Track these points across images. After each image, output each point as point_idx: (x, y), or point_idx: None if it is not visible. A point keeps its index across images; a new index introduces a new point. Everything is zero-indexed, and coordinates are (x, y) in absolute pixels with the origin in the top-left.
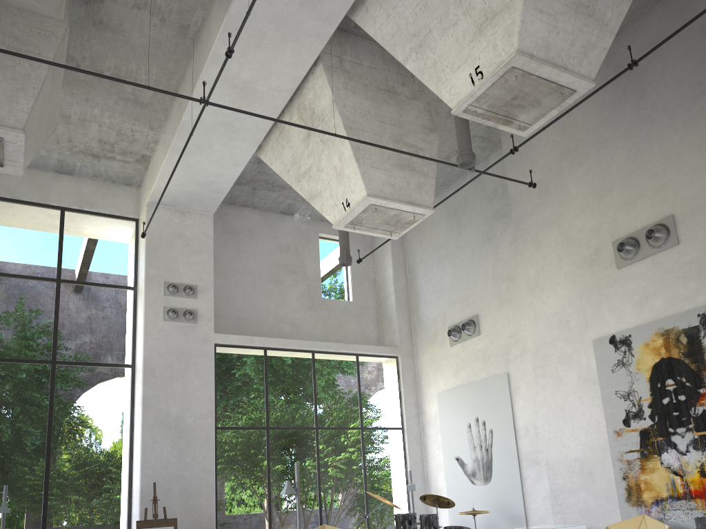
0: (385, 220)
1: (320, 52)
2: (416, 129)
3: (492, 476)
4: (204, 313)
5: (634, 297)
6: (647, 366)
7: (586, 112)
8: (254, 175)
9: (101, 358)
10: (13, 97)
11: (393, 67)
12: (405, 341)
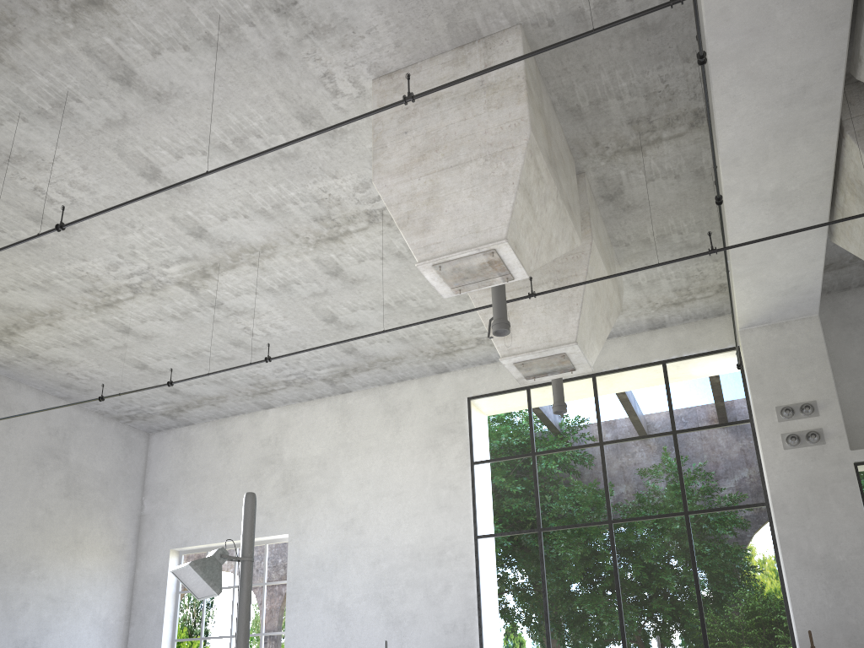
0: None
1: (838, 125)
2: None
3: None
4: (831, 430)
5: None
6: None
7: None
8: None
9: None
10: (564, 319)
11: None
12: None
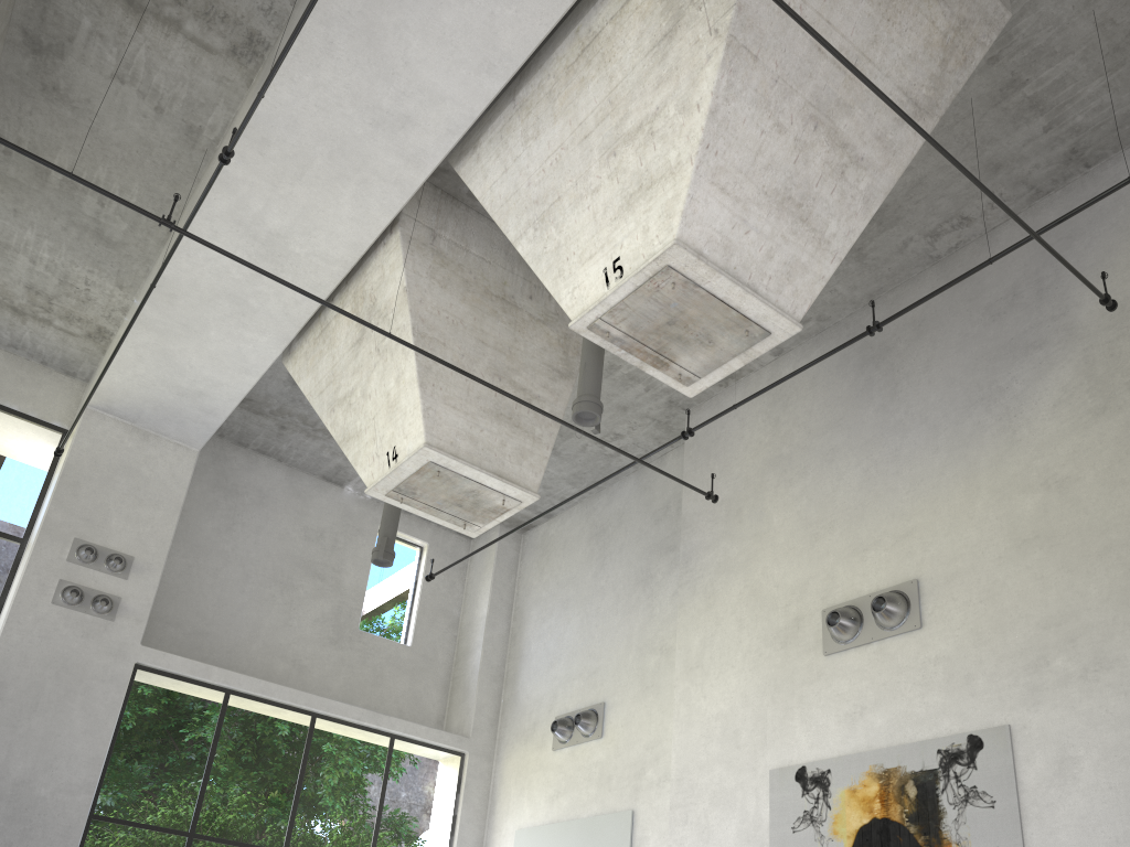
0: (454, 496)
1: (400, 210)
2: (537, 366)
3: None
4: (132, 607)
5: (844, 707)
6: (849, 829)
7: (812, 405)
8: (285, 404)
9: None
10: None
11: (520, 269)
12: (482, 730)
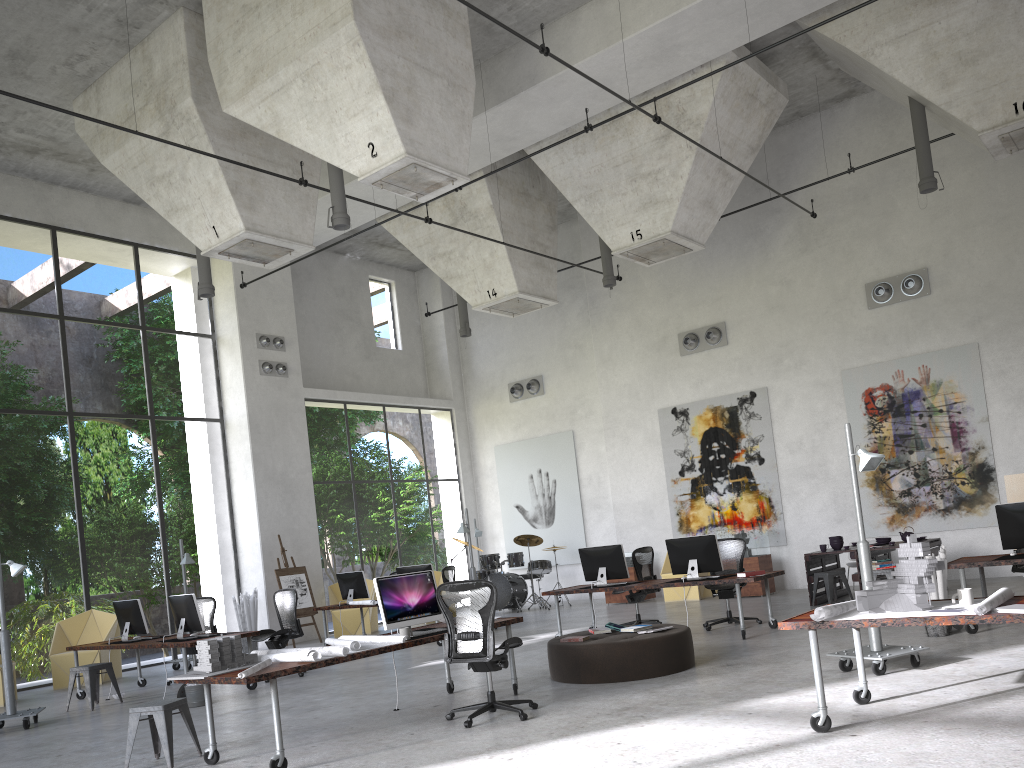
0: (517, 306)
1: (487, 165)
2: (543, 228)
3: (555, 520)
4: (293, 367)
5: (692, 380)
6: (699, 432)
7: None
8: None
9: None
10: (303, 216)
11: (526, 170)
12: (457, 394)
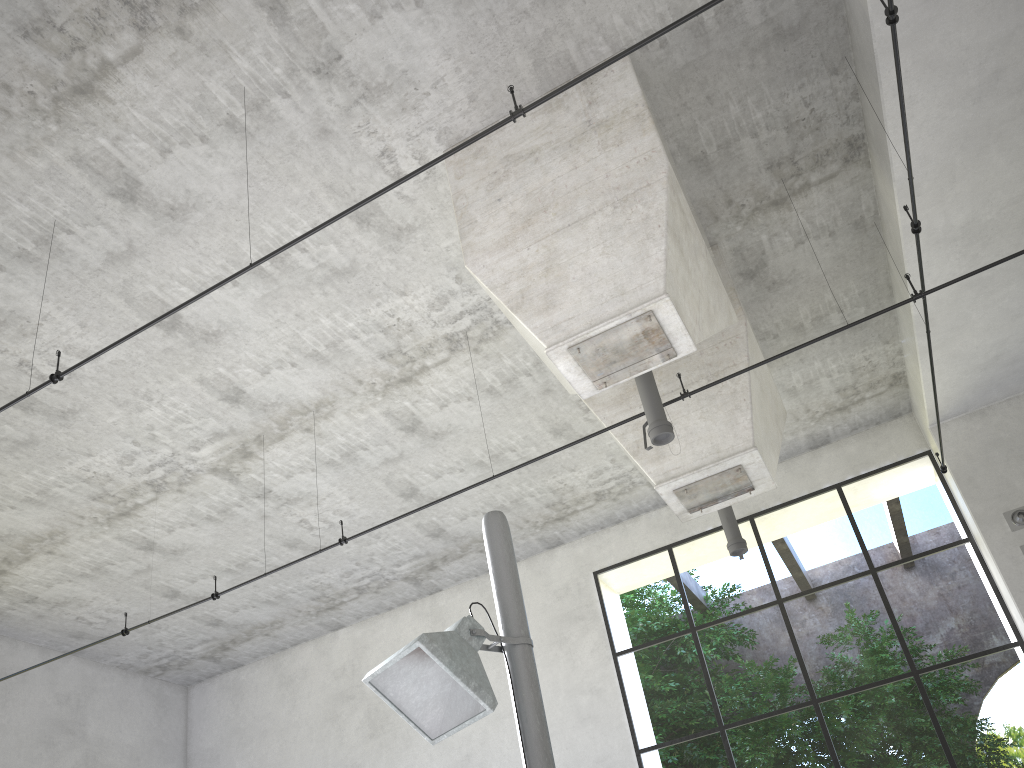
0: None
1: None
2: None
3: None
4: None
5: None
6: None
7: None
8: None
9: (991, 640)
10: (731, 421)
11: None
12: None
